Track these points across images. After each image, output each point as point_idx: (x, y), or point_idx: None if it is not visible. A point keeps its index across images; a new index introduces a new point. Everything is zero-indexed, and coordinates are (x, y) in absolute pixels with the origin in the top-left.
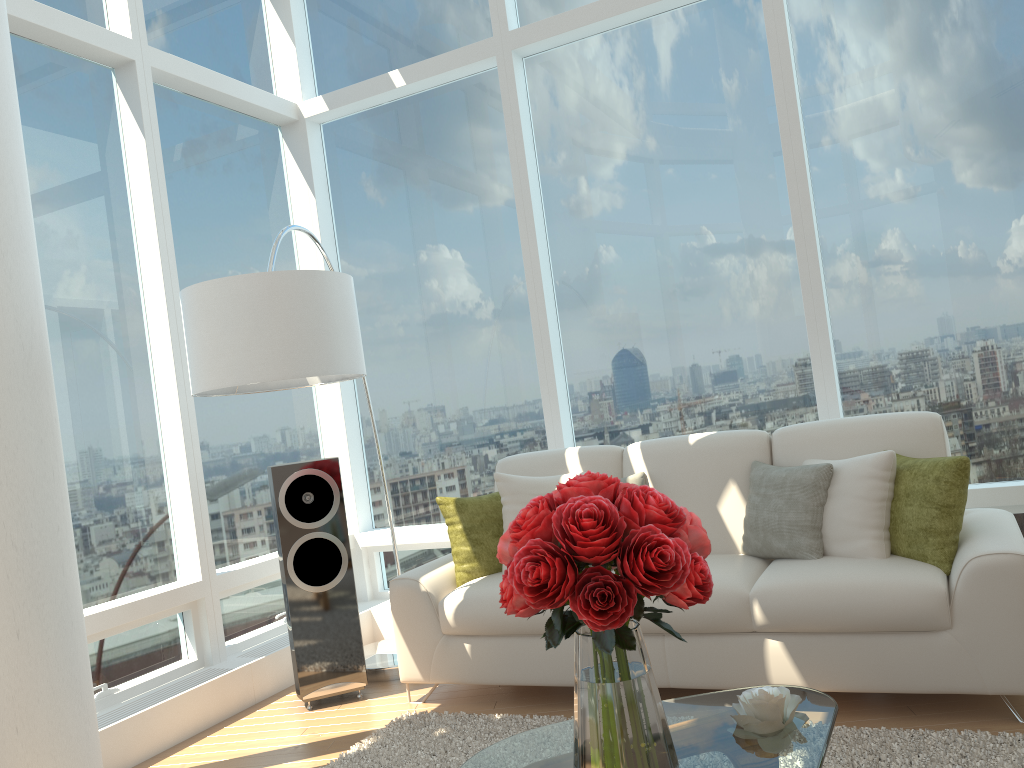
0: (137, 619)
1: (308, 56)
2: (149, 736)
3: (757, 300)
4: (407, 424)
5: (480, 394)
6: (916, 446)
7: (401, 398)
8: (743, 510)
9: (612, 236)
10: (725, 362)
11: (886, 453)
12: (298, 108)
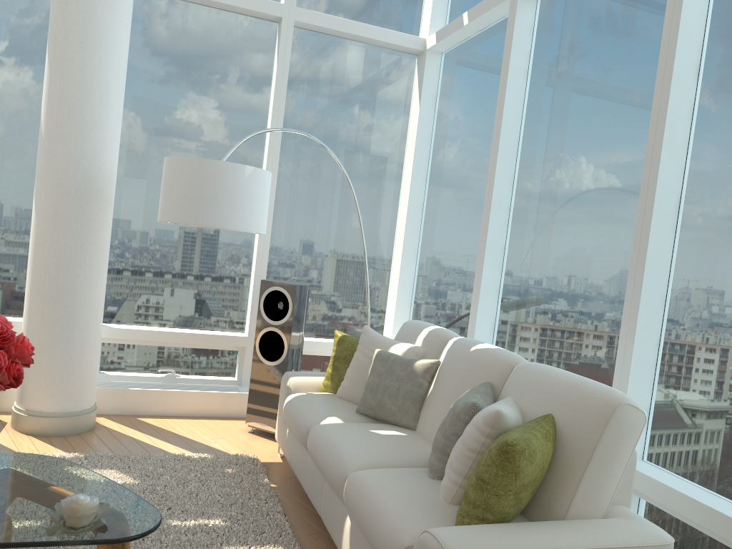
0: (196, 343)
1: (445, 2)
2: (167, 404)
3: (622, 240)
4: (431, 281)
5: (462, 271)
6: (574, 422)
7: (432, 261)
8: None
9: (550, 159)
10: (588, 293)
11: (494, 410)
12: (425, 42)
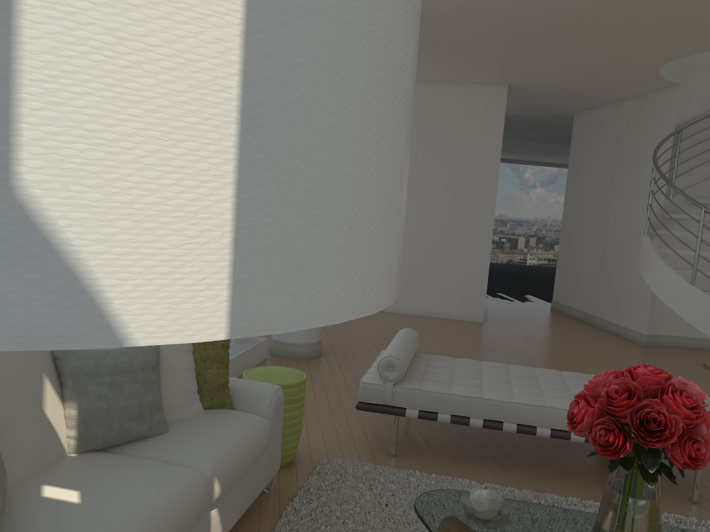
0: None
1: None
2: None
3: None
4: None
5: None
6: None
7: None
8: (60, 406)
9: None
10: None
11: None
12: None
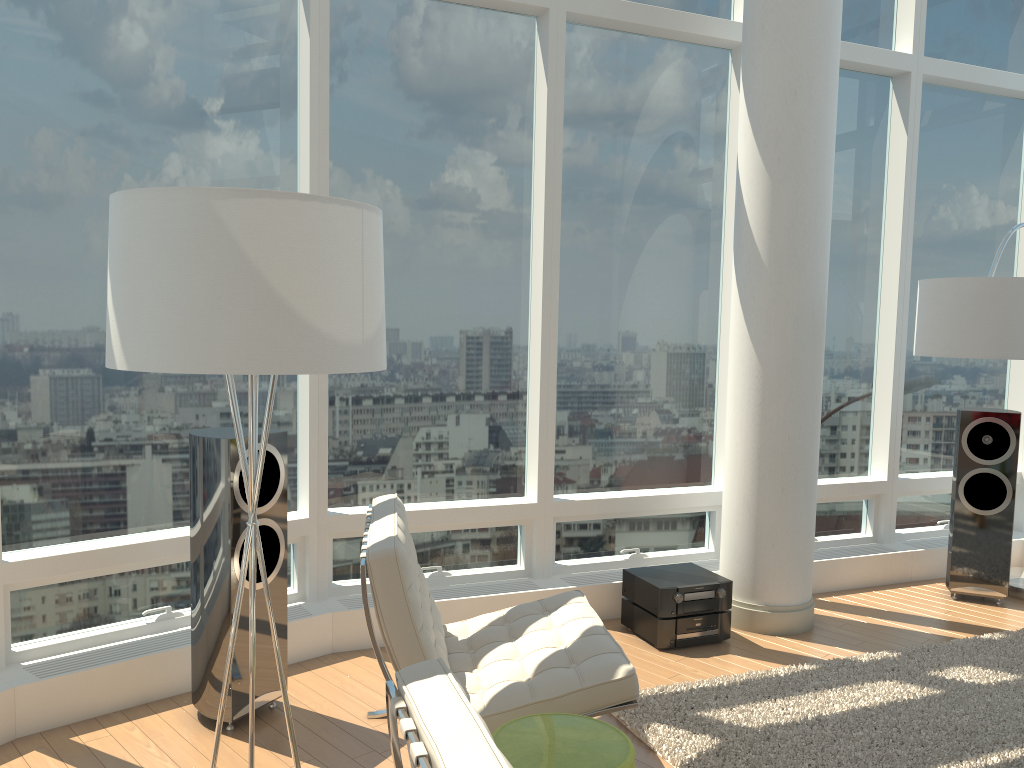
0: (837, 496)
1: None
2: (834, 577)
3: None
4: None
5: None
6: None
7: None
8: None
9: None
10: None
11: None
12: None
